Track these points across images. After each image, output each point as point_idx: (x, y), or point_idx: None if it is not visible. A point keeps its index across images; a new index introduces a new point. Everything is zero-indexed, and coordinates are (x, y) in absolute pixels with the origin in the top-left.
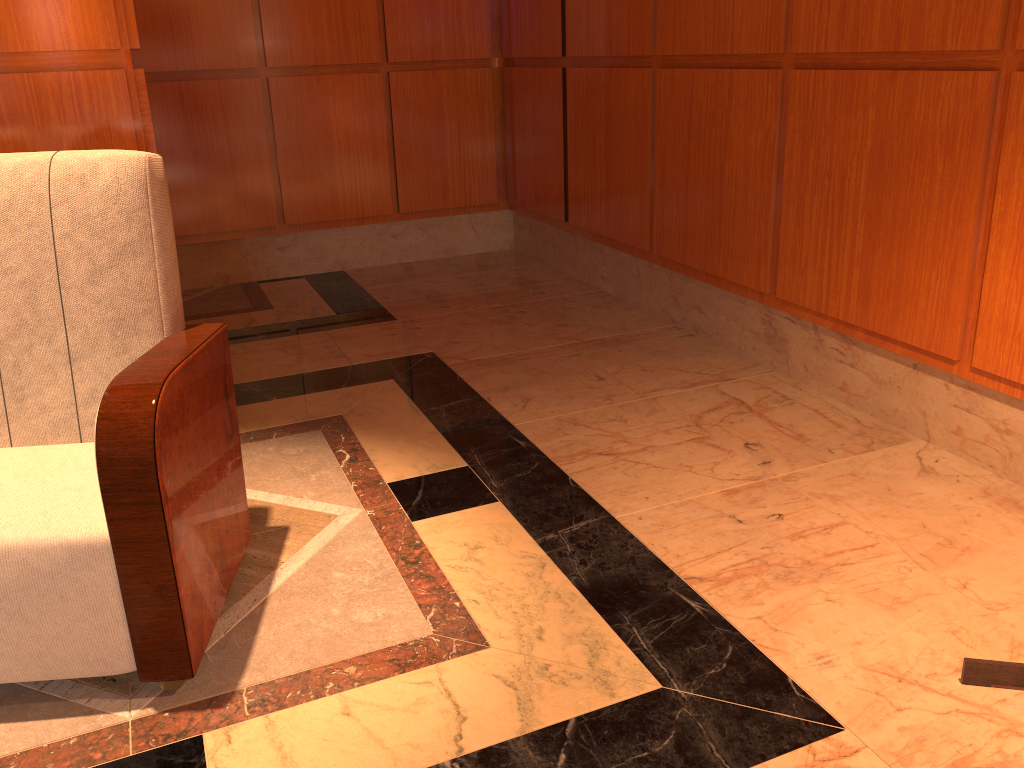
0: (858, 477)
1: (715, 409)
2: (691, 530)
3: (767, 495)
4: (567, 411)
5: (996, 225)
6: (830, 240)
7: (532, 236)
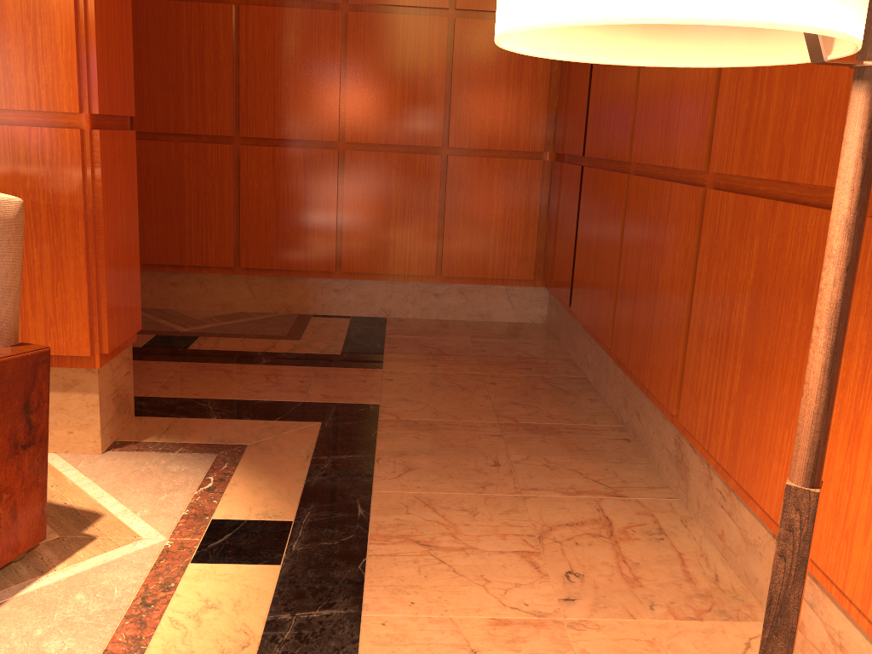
0: (654, 647)
1: (575, 524)
2: (418, 653)
3: (534, 638)
4: (432, 490)
5: (838, 393)
6: (717, 372)
7: (556, 315)
